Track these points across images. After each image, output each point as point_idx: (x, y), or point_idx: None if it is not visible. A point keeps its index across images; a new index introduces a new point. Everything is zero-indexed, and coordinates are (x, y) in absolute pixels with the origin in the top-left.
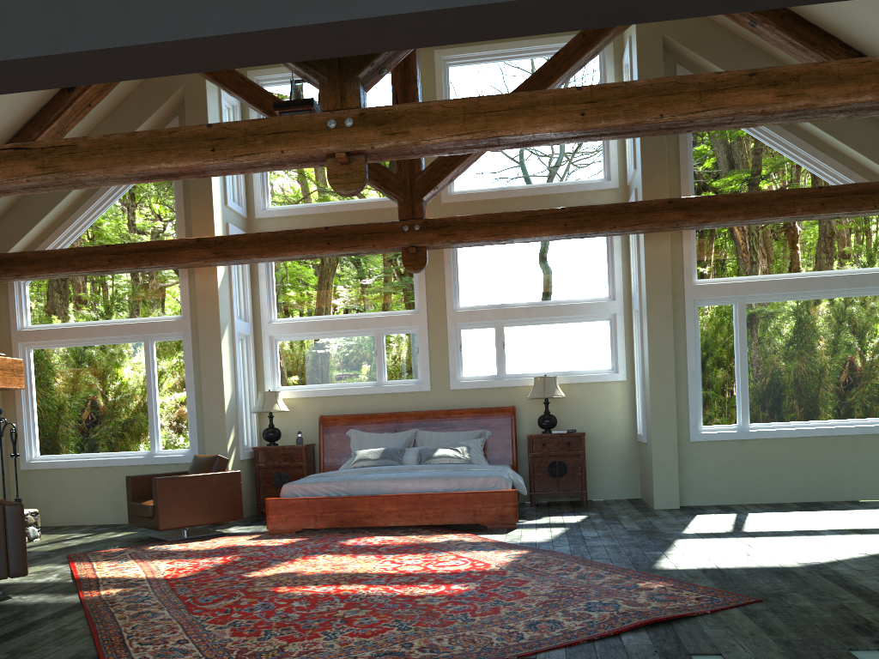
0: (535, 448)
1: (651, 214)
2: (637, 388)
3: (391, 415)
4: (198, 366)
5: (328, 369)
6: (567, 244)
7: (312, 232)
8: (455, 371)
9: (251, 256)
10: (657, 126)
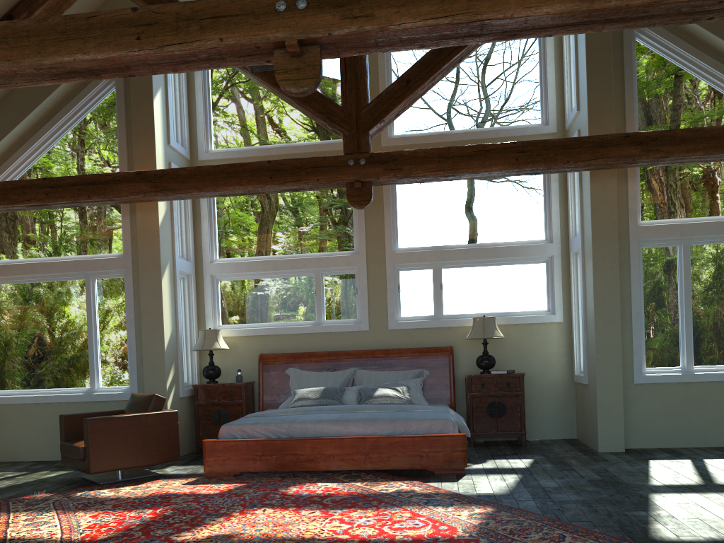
0: (474, 388)
1: (606, 148)
2: (574, 329)
3: (329, 354)
4: (139, 304)
5: (268, 308)
6: (505, 188)
7: (254, 165)
8: (393, 311)
9: (191, 190)
10: (678, 8)
